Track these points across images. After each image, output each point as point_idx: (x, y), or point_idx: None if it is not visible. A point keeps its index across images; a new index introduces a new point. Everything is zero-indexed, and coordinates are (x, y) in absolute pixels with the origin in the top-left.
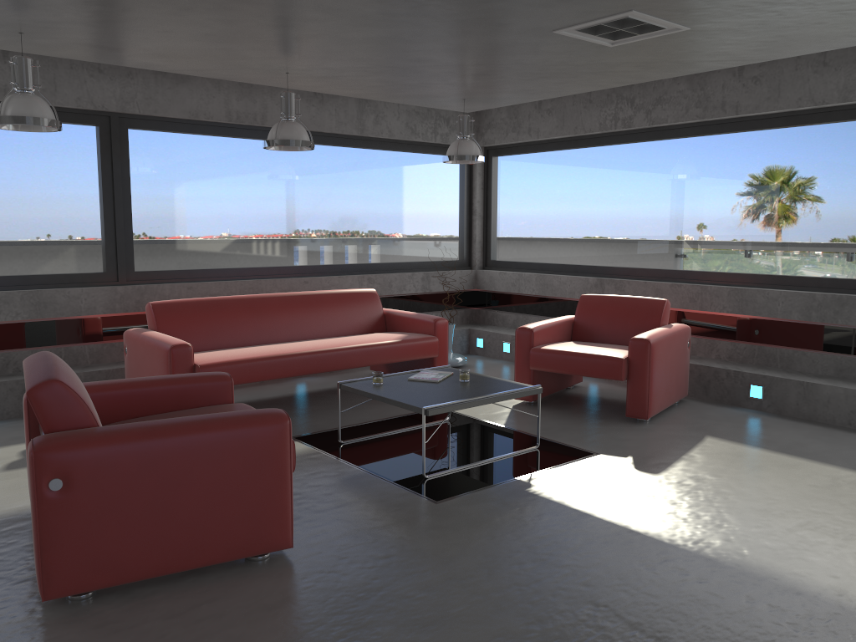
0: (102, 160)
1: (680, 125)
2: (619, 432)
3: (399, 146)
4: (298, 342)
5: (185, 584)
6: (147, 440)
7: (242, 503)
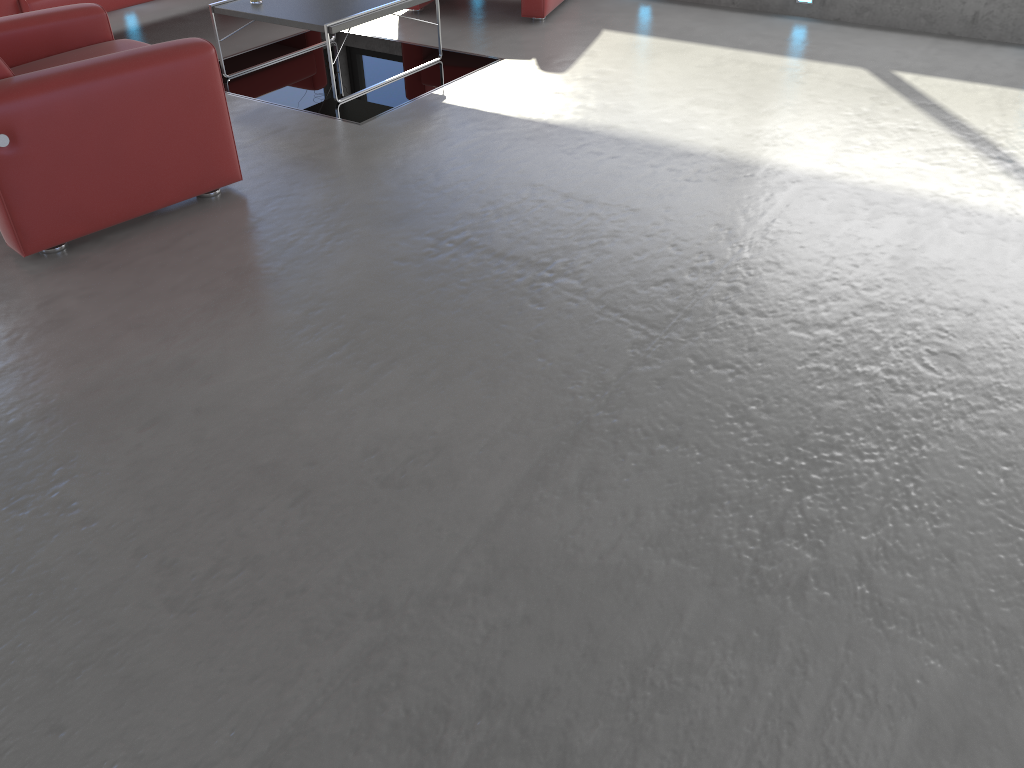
0: None
1: None
2: (517, 35)
3: None
4: None
5: (154, 225)
6: (80, 85)
7: (188, 141)
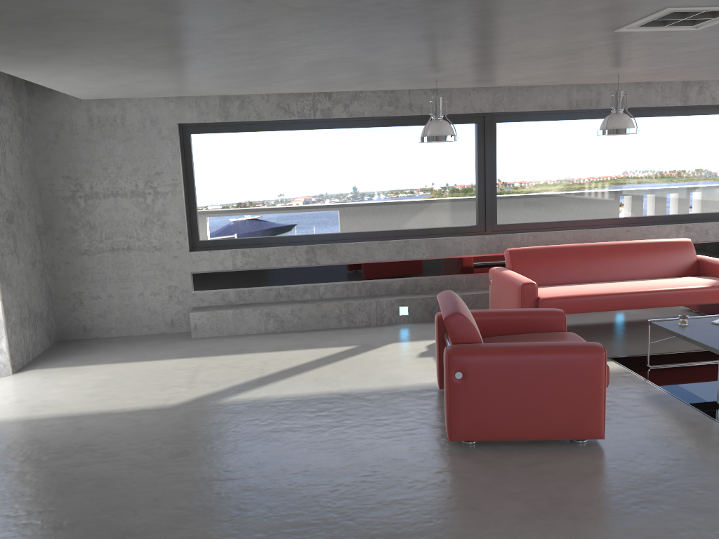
0: (478, 147)
1: None
2: None
3: None
4: (618, 282)
5: (530, 448)
6: (510, 355)
7: (569, 403)
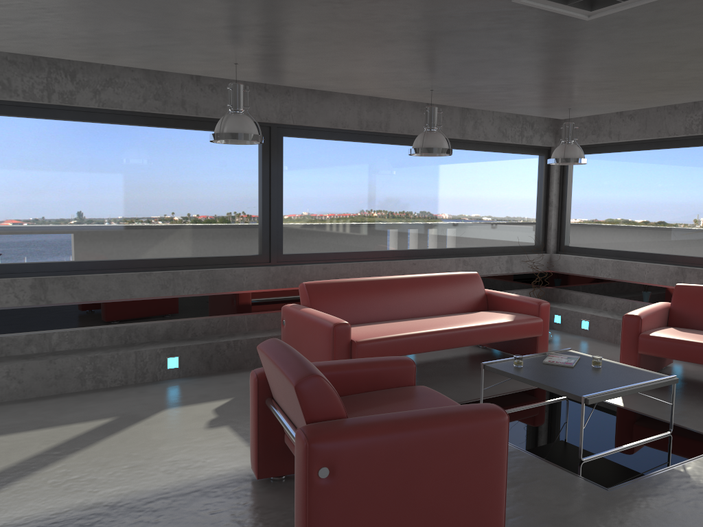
0: (263, 163)
1: None
2: None
3: (491, 147)
4: (423, 319)
5: None
6: (396, 434)
7: (468, 493)
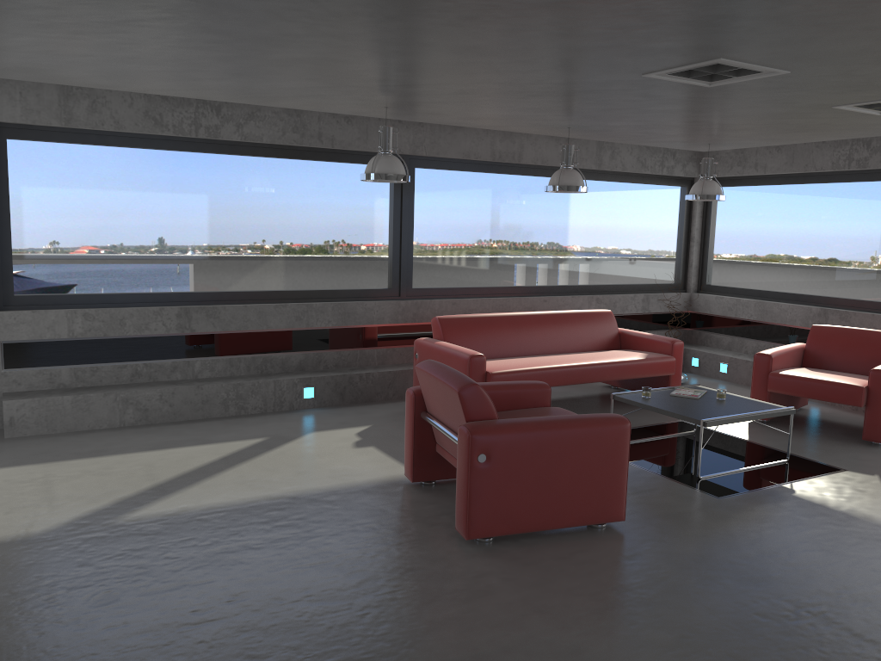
0: (394, 195)
1: None
2: (858, 453)
3: (629, 178)
4: (554, 355)
5: (555, 539)
6: (539, 431)
7: (595, 483)
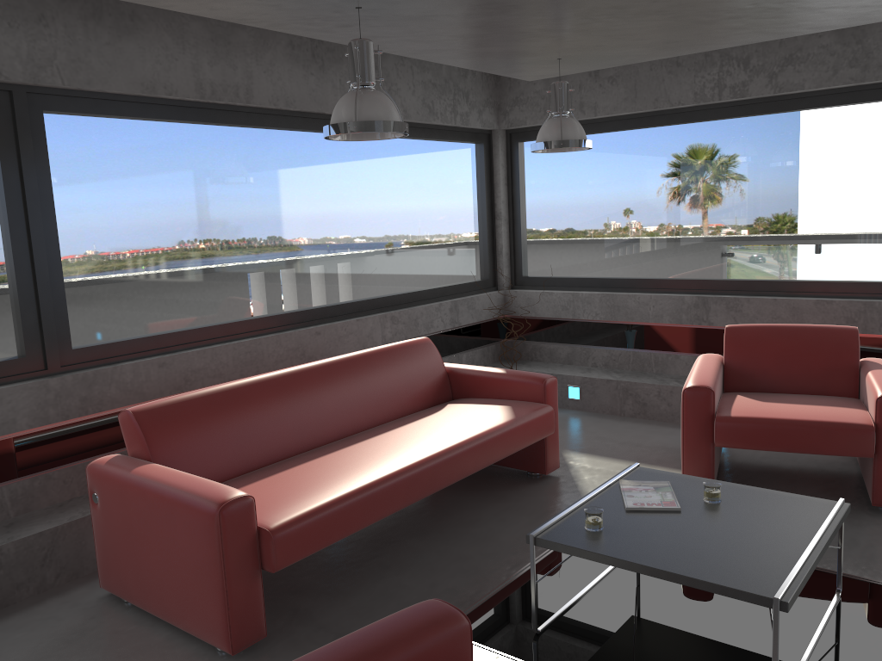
0: (3, 168)
1: (817, 92)
2: None
3: (414, 132)
4: (367, 440)
5: None
6: None
7: None
